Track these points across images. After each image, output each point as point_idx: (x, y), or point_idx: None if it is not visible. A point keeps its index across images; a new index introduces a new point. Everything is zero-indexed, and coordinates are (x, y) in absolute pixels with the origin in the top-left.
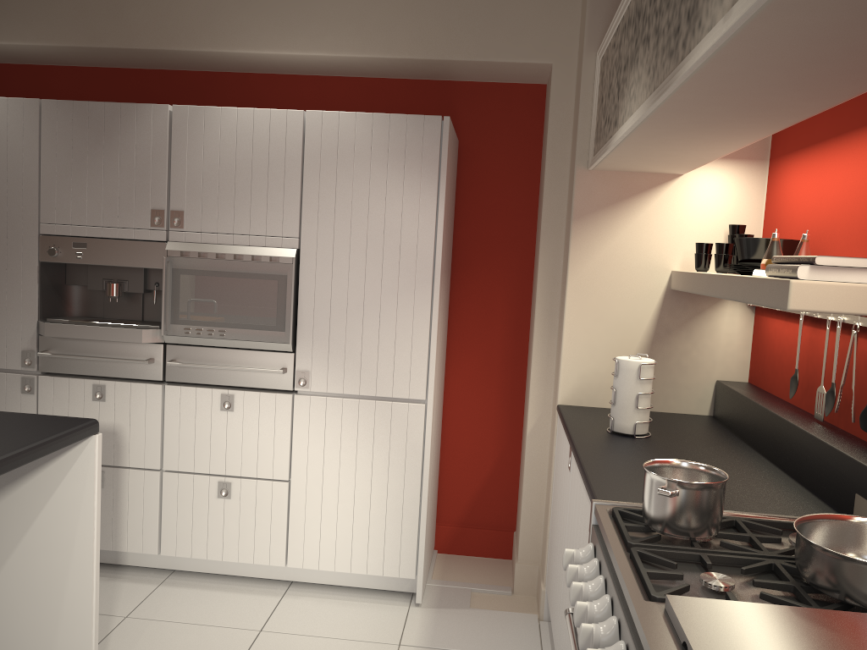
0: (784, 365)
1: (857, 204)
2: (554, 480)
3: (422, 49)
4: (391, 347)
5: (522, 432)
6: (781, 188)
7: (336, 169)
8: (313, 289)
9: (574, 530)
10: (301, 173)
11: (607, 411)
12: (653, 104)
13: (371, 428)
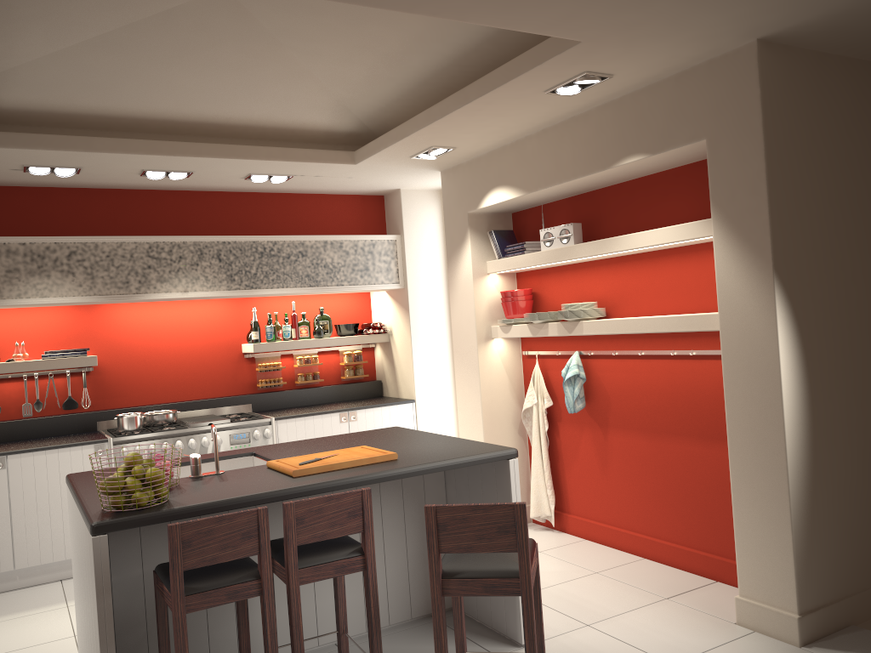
0: None
1: (23, 330)
2: None
3: None
4: None
5: None
6: None
7: None
8: None
9: (43, 481)
10: None
11: None
12: (106, 300)
13: None
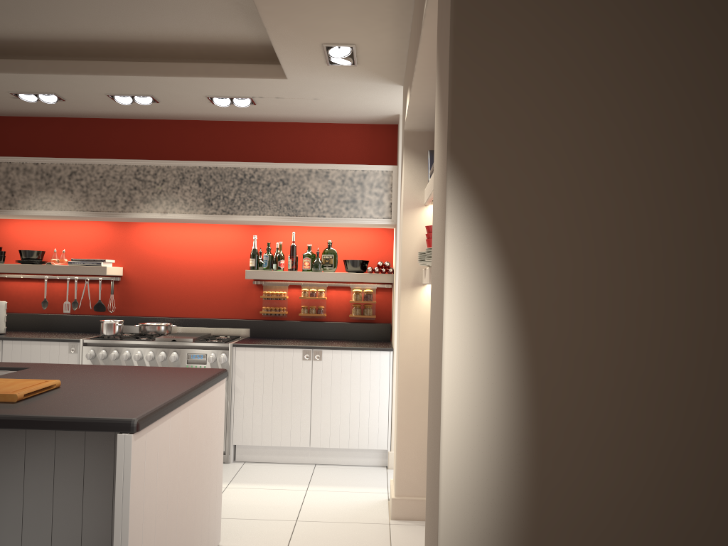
0: (24, 299)
1: (73, 240)
2: None
3: None
4: None
5: None
6: (5, 227)
7: None
8: None
9: None
10: None
11: None
12: (95, 216)
13: None
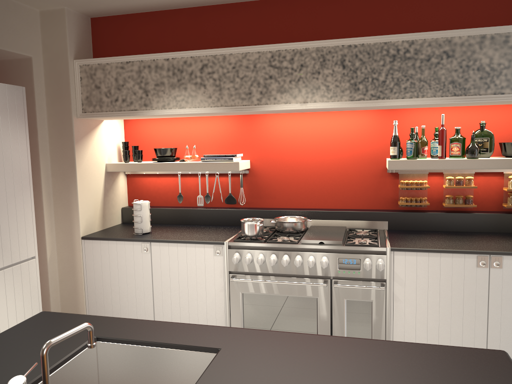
0: (161, 193)
1: (201, 135)
2: (90, 273)
3: None
4: (16, 230)
5: None
6: (139, 126)
7: None
8: None
9: (175, 269)
10: None
11: (103, 232)
12: (230, 111)
13: (12, 285)
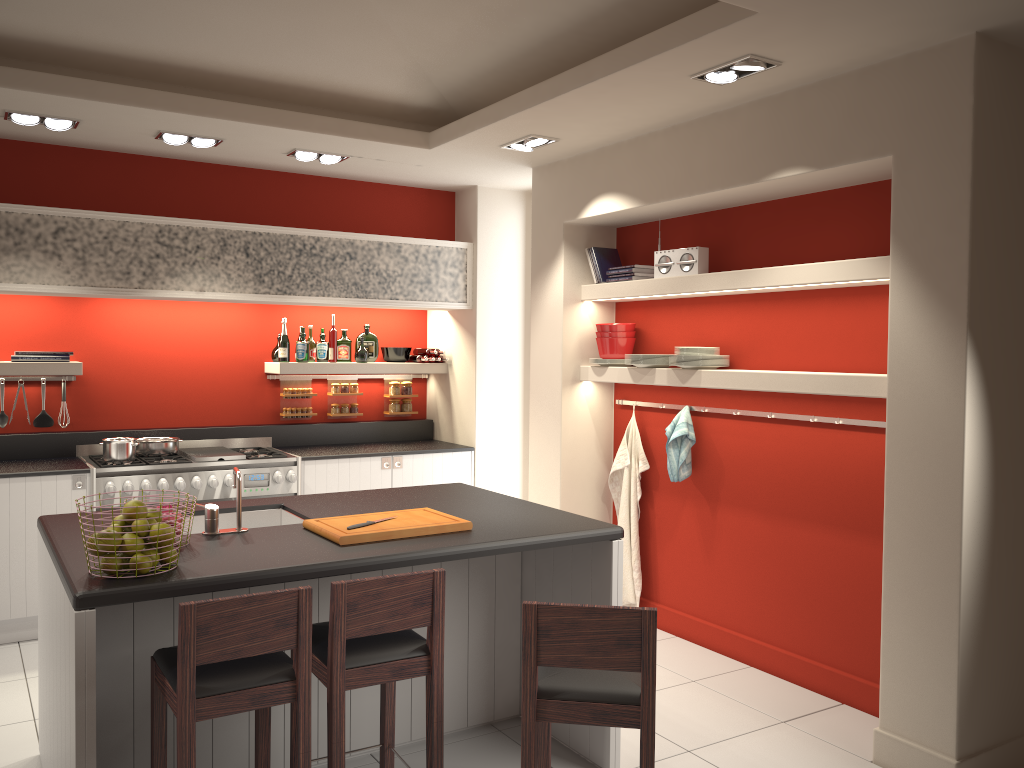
0: None
1: None
2: None
3: None
4: None
5: None
6: None
7: None
8: None
9: (4, 517)
10: None
11: None
12: (100, 294)
13: None
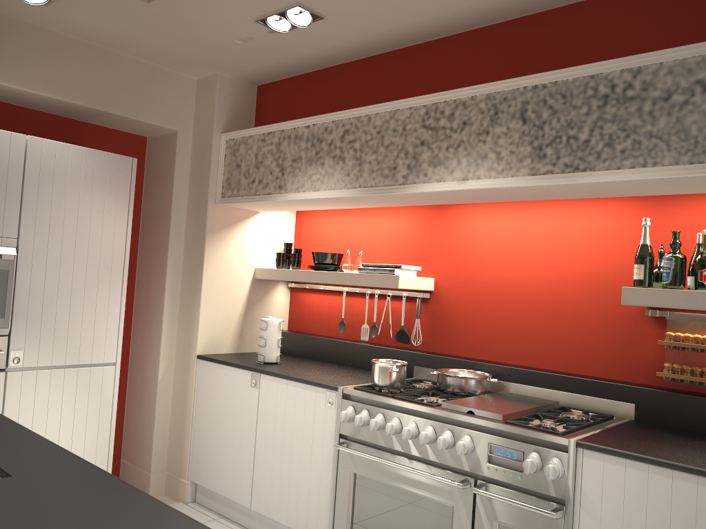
0: (324, 317)
1: (377, 239)
2: (199, 404)
3: (94, 101)
4: (92, 325)
5: (127, 384)
6: (310, 225)
7: (53, 186)
8: (29, 281)
9: (281, 417)
10: (21, 185)
11: (230, 355)
12: (368, 195)
13: (74, 390)
